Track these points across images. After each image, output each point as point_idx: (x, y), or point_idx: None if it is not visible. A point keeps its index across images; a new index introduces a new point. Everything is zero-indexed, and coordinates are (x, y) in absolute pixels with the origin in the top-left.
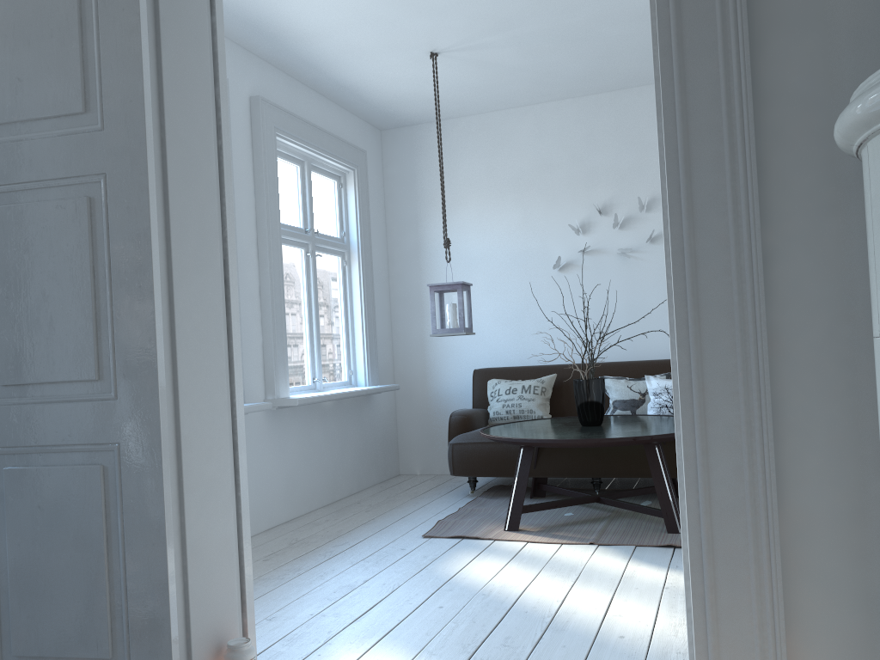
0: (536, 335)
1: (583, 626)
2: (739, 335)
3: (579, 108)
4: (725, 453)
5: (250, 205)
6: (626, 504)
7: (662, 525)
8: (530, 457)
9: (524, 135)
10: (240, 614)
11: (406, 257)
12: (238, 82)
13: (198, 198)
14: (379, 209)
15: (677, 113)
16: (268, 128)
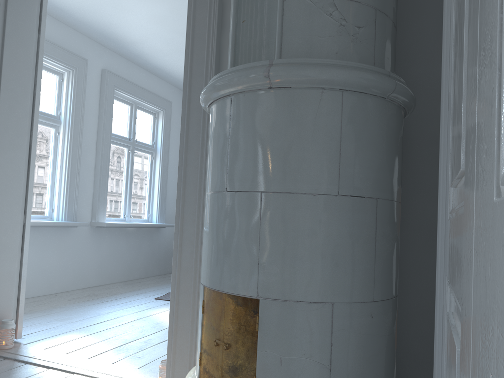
0: None
1: None
2: (198, 196)
3: None
4: (188, 246)
5: (95, 123)
6: None
7: None
8: None
9: None
10: (15, 310)
11: None
12: (95, 61)
13: (17, 116)
14: (178, 132)
15: (186, 100)
16: (110, 85)
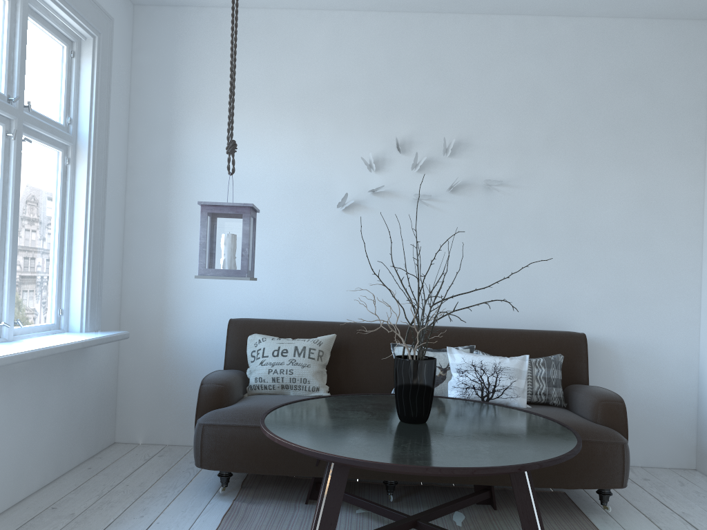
0: (308, 283)
1: None
2: None
3: (385, 25)
4: None
5: None
6: None
7: None
8: (345, 477)
9: (317, 44)
10: None
11: (151, 169)
12: None
13: None
14: (122, 102)
15: None
16: None
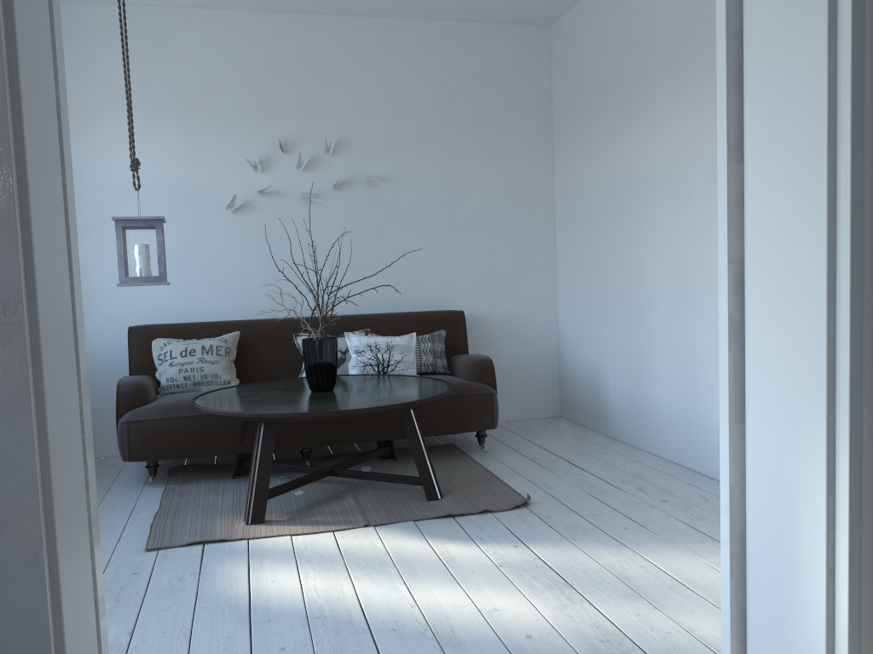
0: (205, 286)
1: (476, 634)
2: None
3: (257, 25)
4: None
5: None
6: (370, 475)
7: (412, 492)
8: (274, 434)
9: (189, 43)
10: None
11: None
12: None
13: (38, 23)
14: None
15: (869, 38)
16: None
